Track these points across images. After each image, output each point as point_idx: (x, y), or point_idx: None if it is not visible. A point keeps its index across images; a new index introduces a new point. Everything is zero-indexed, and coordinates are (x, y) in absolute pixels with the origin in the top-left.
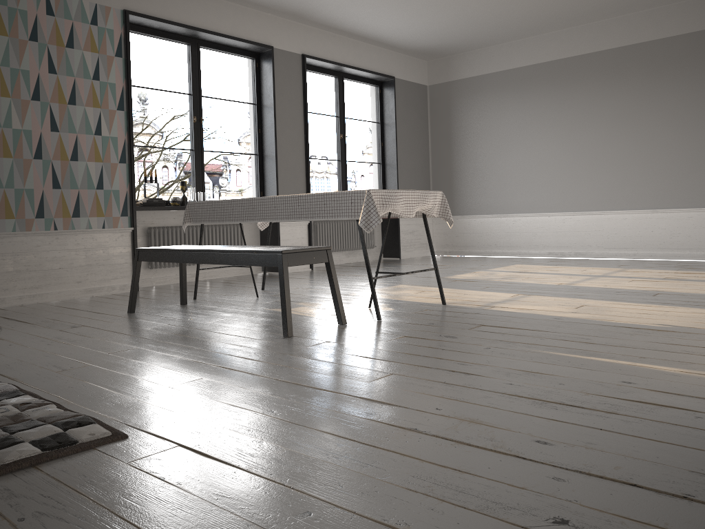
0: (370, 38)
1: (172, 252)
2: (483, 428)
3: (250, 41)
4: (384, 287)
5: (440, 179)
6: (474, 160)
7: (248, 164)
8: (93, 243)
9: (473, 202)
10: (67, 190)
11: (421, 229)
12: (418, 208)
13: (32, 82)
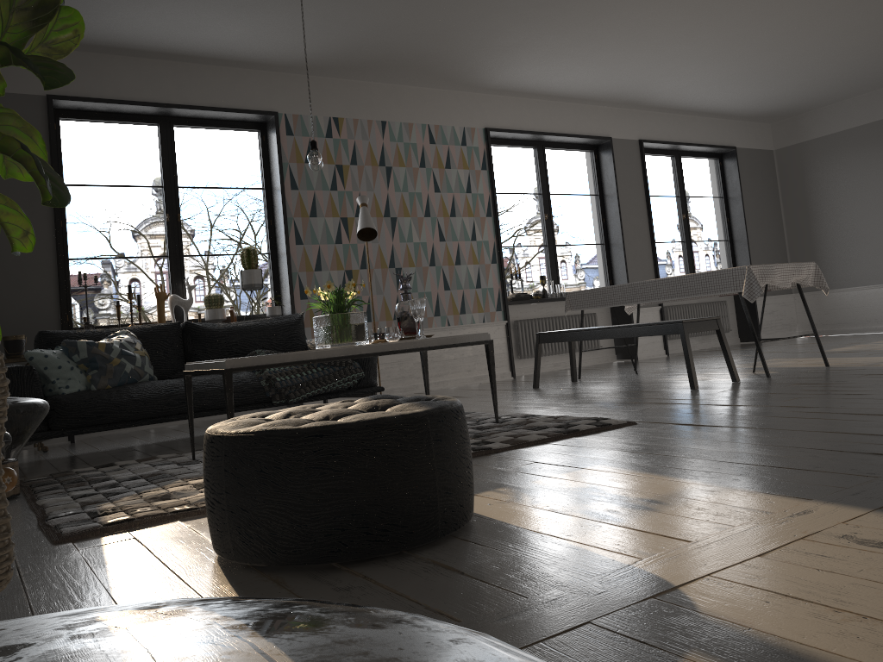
0: (707, 112)
1: (573, 332)
2: (877, 409)
3: (590, 136)
4: (758, 361)
5: (799, 251)
6: (838, 227)
7: (538, 254)
8: None
9: (842, 274)
10: (454, 291)
11: (781, 309)
12: (793, 279)
13: (423, 202)
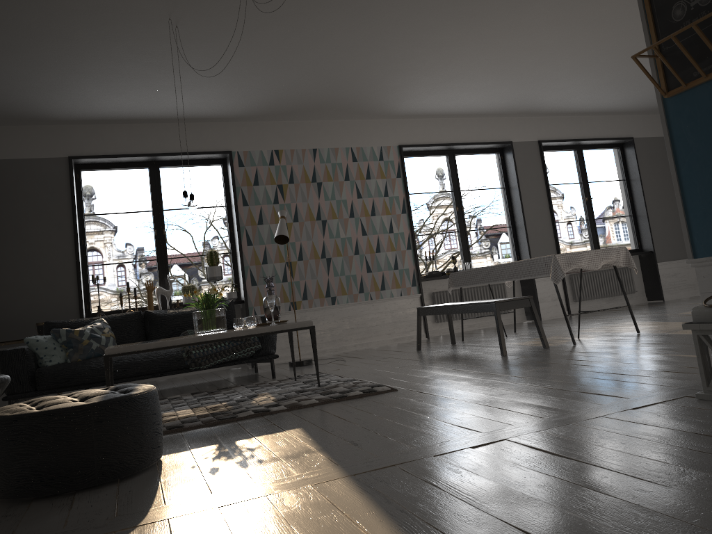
0: (600, 112)
1: (437, 308)
2: (560, 382)
3: (492, 142)
4: (611, 324)
5: None
6: None
7: None
8: (395, 307)
9: None
10: (375, 272)
11: (684, 271)
12: (602, 262)
13: (348, 206)
